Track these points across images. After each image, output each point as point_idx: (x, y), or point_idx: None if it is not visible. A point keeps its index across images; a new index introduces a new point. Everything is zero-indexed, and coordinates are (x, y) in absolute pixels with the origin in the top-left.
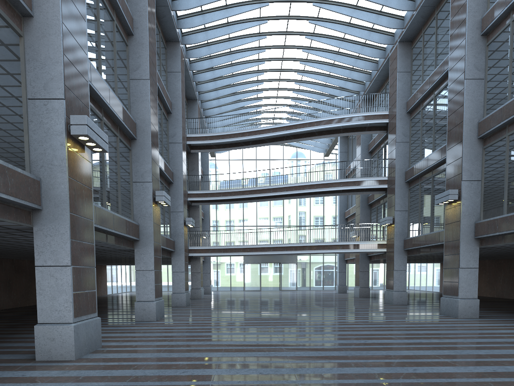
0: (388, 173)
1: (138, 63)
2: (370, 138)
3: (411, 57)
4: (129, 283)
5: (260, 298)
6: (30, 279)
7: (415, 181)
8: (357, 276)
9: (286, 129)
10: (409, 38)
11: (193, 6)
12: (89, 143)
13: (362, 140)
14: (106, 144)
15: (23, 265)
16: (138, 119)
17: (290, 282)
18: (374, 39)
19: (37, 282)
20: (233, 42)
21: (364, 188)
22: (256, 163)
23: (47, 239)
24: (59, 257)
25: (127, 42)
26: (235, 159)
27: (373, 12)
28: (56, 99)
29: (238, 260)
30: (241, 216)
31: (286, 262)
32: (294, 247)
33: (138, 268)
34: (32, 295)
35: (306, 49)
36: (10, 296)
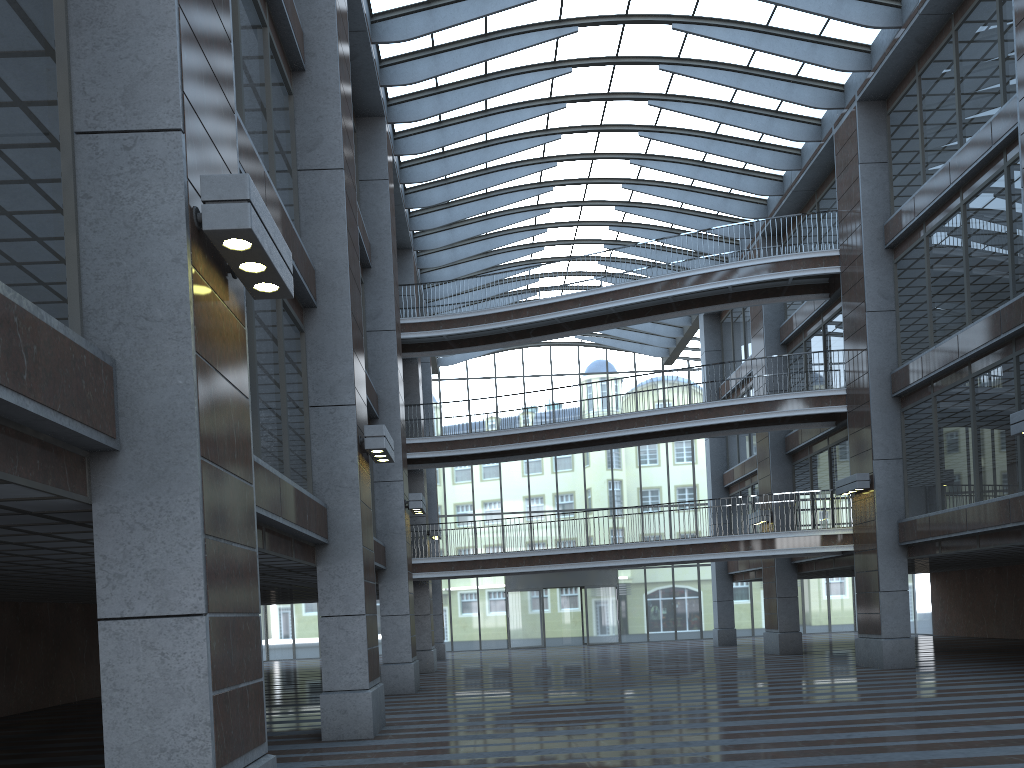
0: (847, 381)
1: (318, 132)
2: (783, 315)
3: (888, 132)
4: (264, 642)
5: (563, 664)
6: (57, 646)
7: (919, 392)
8: (770, 607)
9: (614, 299)
10: (882, 91)
11: (417, 33)
12: (247, 266)
13: (766, 320)
14: (288, 274)
15: (41, 615)
16: (320, 260)
17: (607, 627)
18: (801, 100)
19: (104, 668)
20: (495, 120)
21: (796, 414)
22: (523, 384)
23: (134, 539)
24: (171, 589)
25: (291, 86)
26: (479, 377)
27: (803, 40)
28: (161, 131)
29: (494, 584)
30: (496, 494)
31: (596, 584)
32: (643, 550)
33: (326, 612)
34: (61, 682)
35: (647, 131)
36: (10, 688)
